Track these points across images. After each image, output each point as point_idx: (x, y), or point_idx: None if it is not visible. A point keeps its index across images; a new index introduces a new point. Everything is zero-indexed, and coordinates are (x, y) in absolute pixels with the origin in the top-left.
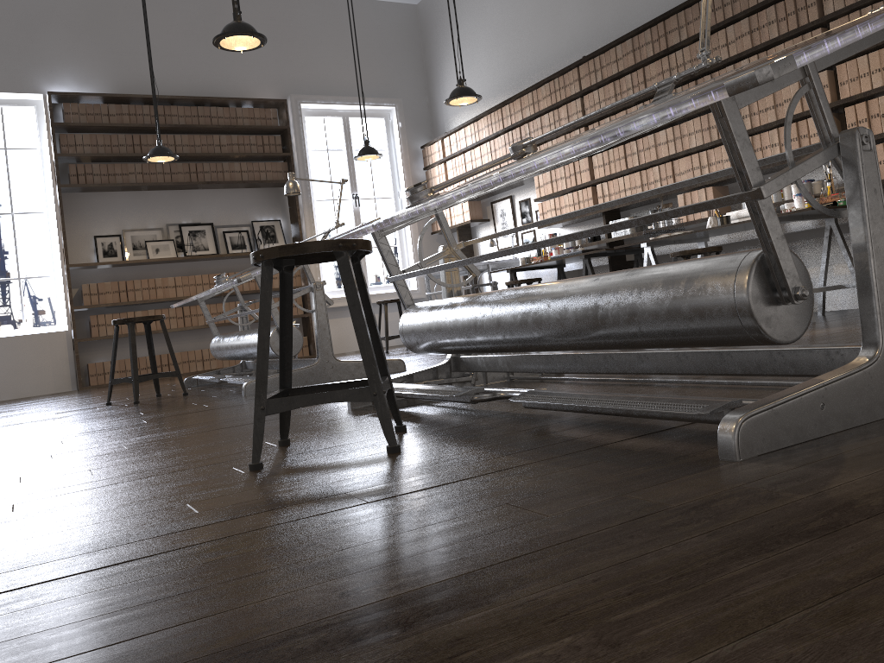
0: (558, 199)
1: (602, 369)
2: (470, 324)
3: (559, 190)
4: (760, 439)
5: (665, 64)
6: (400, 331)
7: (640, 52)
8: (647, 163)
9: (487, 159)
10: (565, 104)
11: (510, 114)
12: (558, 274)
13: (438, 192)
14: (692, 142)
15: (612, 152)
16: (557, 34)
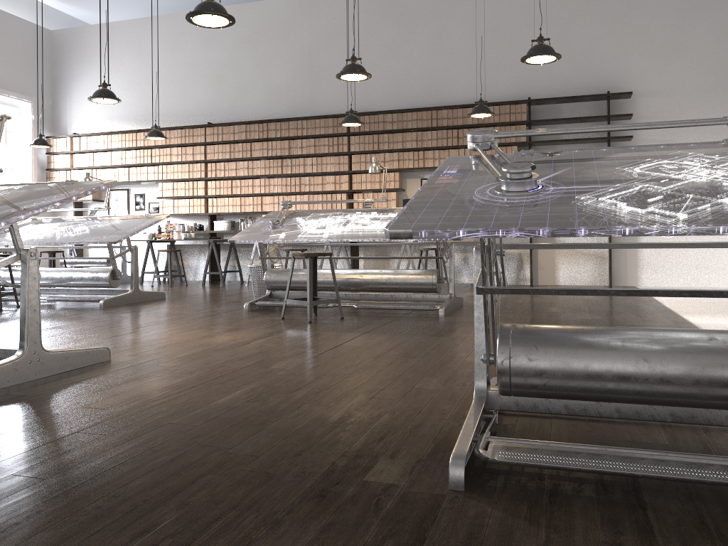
0: (177, 201)
1: (358, 298)
2: (318, 280)
3: (179, 195)
4: (445, 312)
5: (265, 145)
6: (265, 280)
7: (250, 134)
8: (246, 194)
9: (117, 162)
10: (192, 146)
11: (144, 139)
12: (170, 246)
13: (60, 173)
14: (275, 189)
15: (223, 182)
16: (185, 100)
